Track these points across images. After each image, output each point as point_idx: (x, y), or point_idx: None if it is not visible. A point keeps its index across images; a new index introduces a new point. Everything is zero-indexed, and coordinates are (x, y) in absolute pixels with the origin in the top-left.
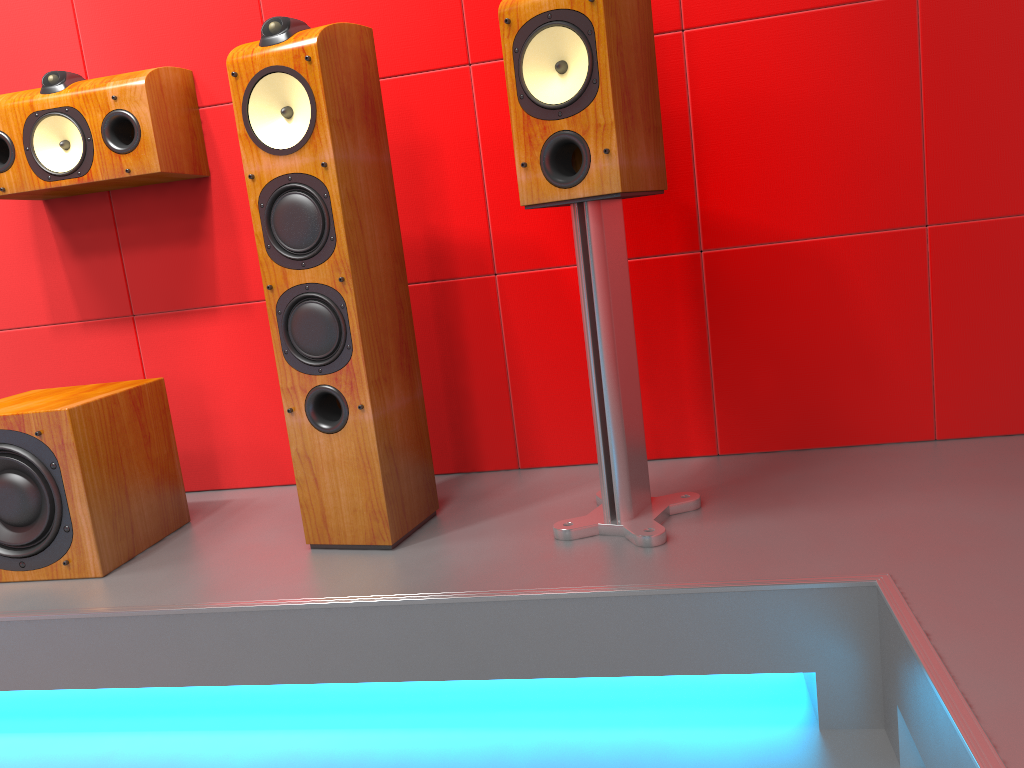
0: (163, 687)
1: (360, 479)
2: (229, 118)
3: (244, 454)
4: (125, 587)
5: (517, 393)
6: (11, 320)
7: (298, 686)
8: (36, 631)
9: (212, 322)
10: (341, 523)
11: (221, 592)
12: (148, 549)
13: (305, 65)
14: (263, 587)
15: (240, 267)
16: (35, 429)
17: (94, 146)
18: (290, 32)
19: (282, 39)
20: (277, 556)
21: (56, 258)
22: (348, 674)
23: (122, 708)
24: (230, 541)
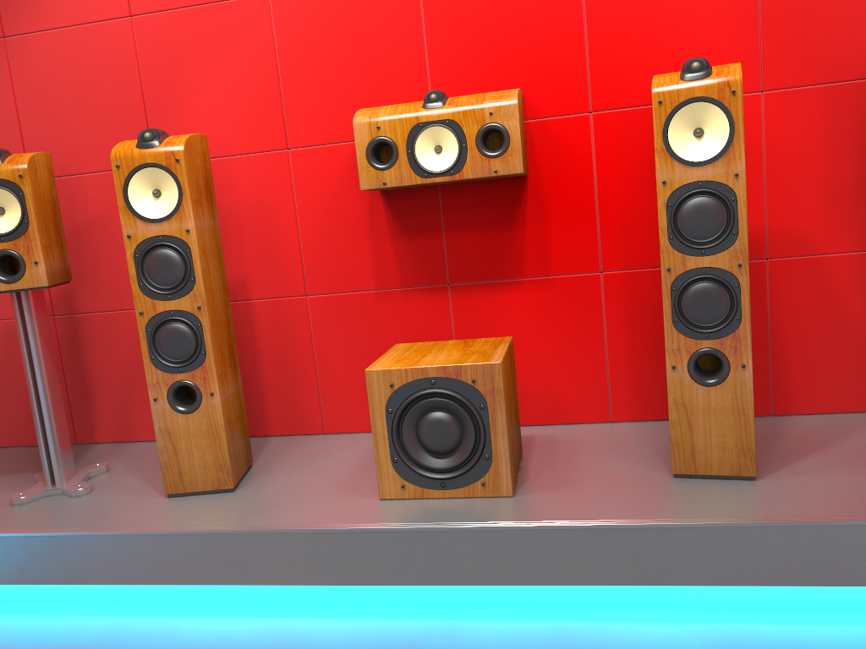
0: (552, 585)
1: (733, 423)
2: (549, 129)
3: (533, 398)
4: (547, 505)
5: (776, 354)
6: (341, 286)
7: (675, 587)
8: (497, 539)
9: (516, 291)
10: (709, 458)
11: (645, 511)
12: (518, 474)
13: (728, 97)
14: (679, 508)
15: (546, 248)
16: (470, 377)
17: (467, 151)
18: (710, 70)
19: (705, 76)
20: (652, 483)
21: (386, 237)
22: (772, 579)
23: (535, 602)
24: (587, 469)
